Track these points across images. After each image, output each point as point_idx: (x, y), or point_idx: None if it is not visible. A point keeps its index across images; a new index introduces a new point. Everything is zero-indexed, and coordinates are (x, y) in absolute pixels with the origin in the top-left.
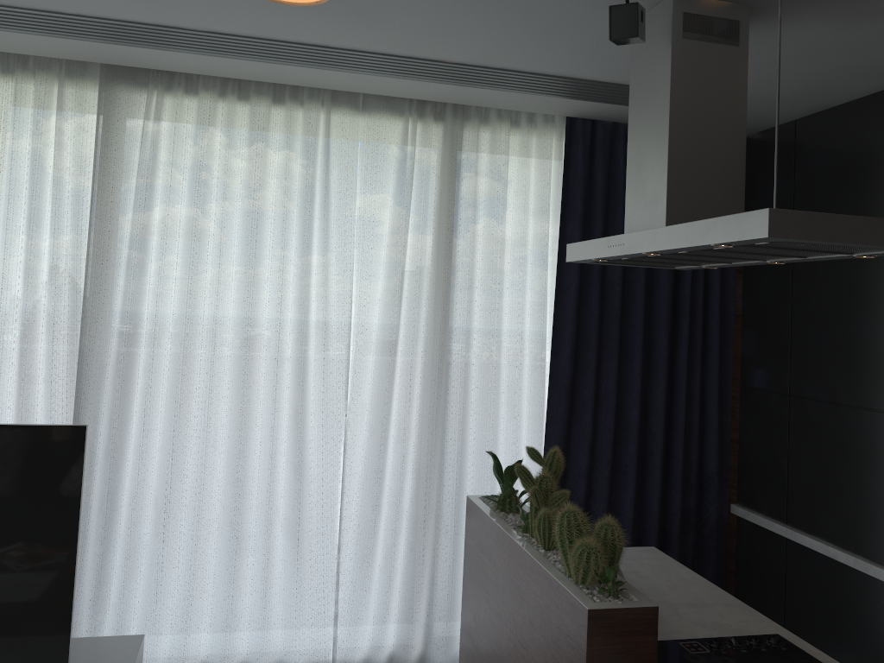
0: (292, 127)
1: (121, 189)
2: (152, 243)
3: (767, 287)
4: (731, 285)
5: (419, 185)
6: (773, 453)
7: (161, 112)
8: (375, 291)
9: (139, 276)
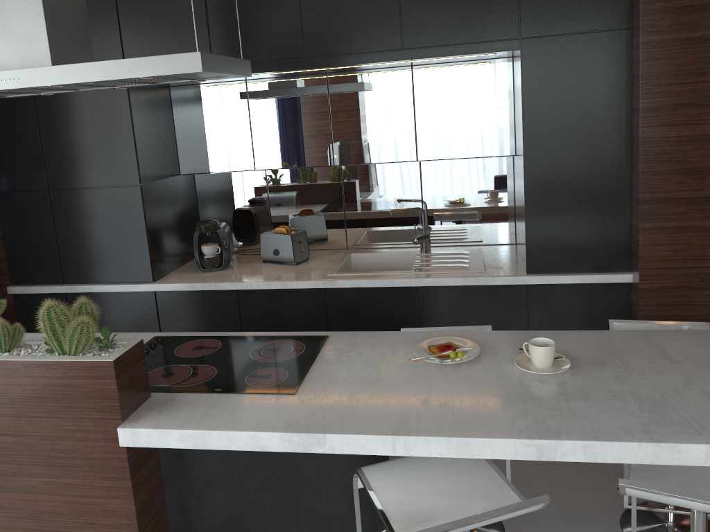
0: None
1: None
2: None
3: (10, 108)
4: None
5: None
6: (42, 237)
7: None
8: None
9: None
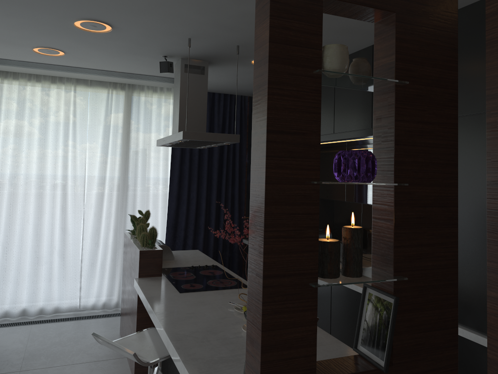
0: (59, 93)
1: None
2: None
3: None
4: (244, 154)
5: (115, 116)
6: None
7: (2, 87)
8: (96, 158)
9: None
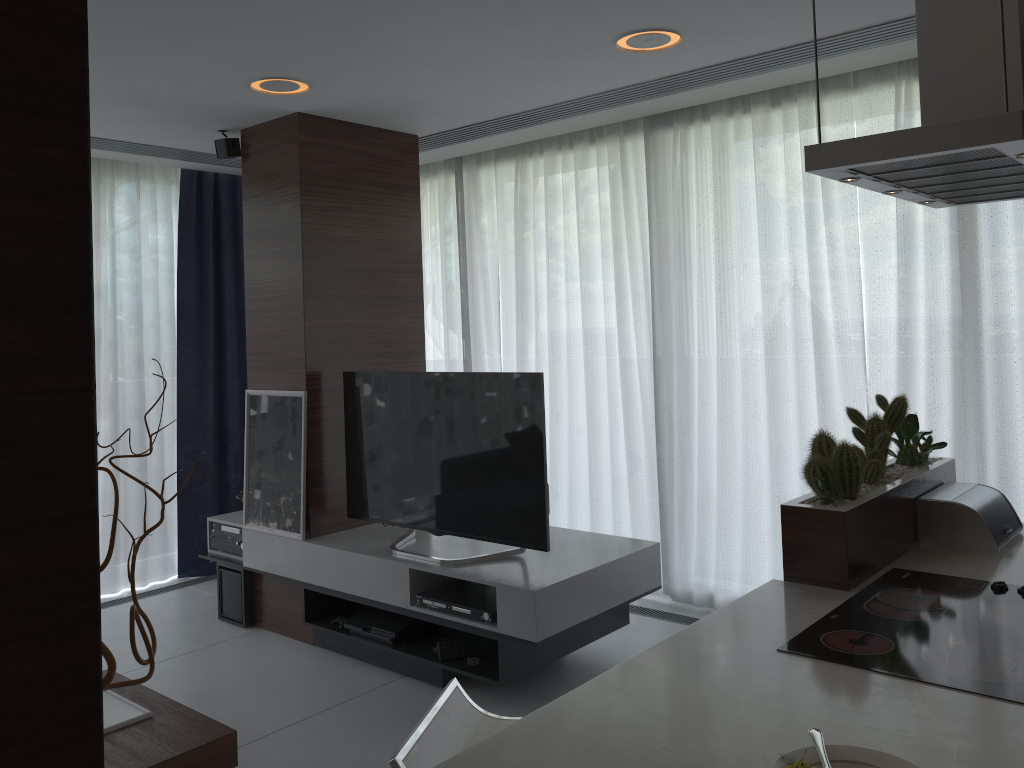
0: (787, 125)
1: (666, 211)
2: (693, 250)
3: None
4: None
5: None
6: None
7: (685, 142)
8: (886, 265)
9: (682, 278)
